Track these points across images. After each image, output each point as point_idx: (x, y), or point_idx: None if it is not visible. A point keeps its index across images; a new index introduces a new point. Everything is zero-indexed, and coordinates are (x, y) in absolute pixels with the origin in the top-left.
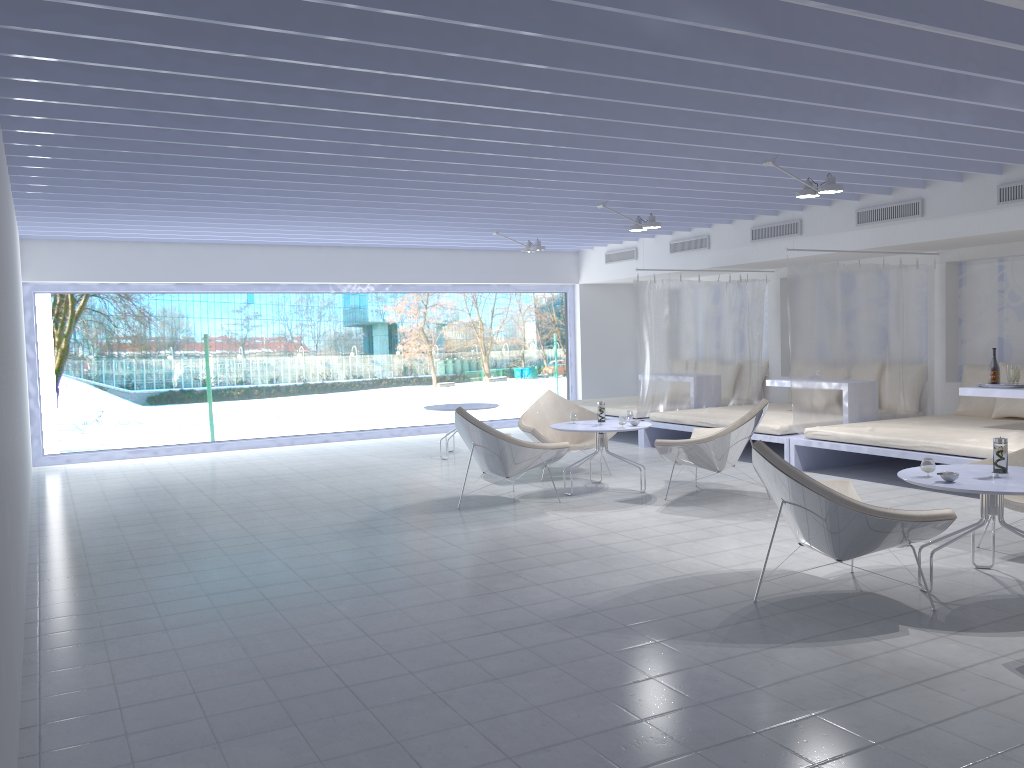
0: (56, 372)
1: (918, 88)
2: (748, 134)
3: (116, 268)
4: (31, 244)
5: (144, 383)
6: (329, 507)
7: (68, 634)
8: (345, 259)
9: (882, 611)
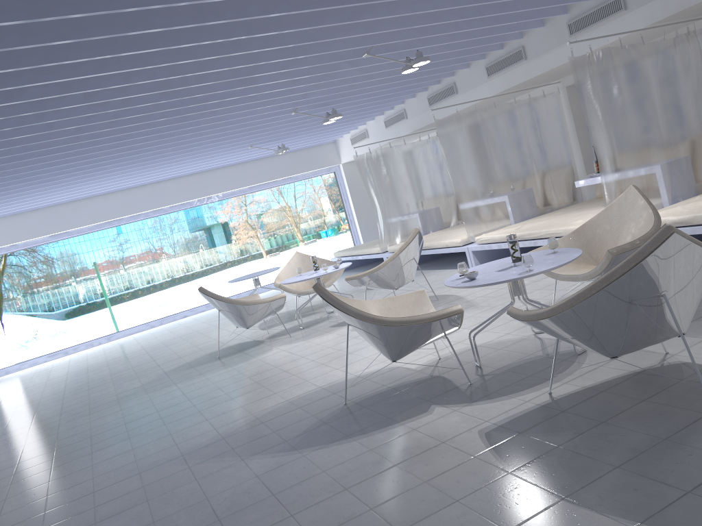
0: None
1: None
2: (318, 41)
3: (4, 236)
4: None
5: (60, 305)
6: (134, 376)
7: None
8: (165, 189)
9: (431, 393)
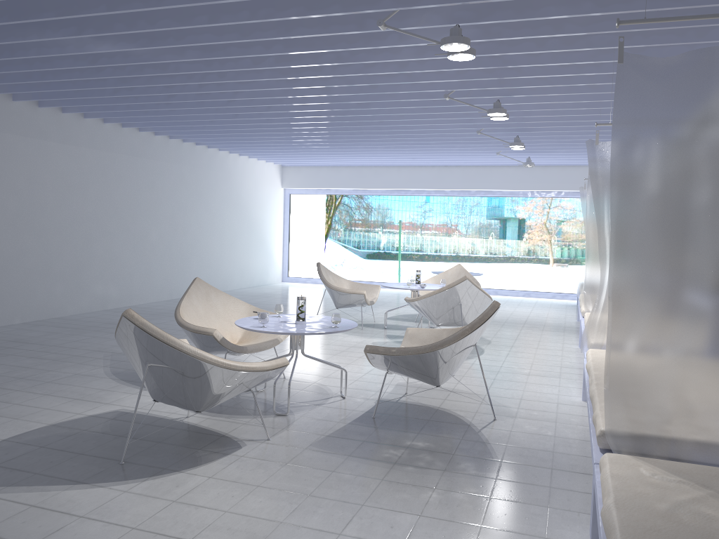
0: (325, 236)
1: (332, 46)
2: (357, 84)
3: (322, 181)
4: (286, 169)
5: (365, 246)
6: None
7: (44, 322)
8: (449, 174)
9: None
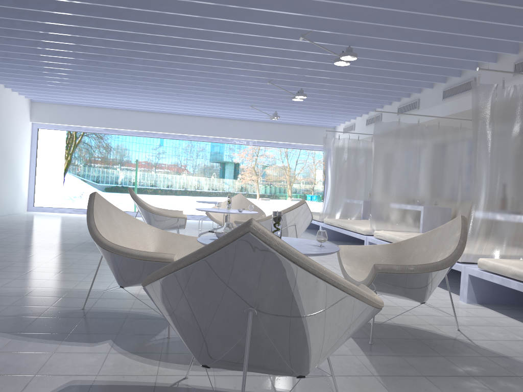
0: (64, 171)
1: None
2: (240, 6)
3: (74, 118)
4: (36, 104)
5: (104, 180)
6: (70, 237)
7: None
8: (192, 122)
9: (133, 330)
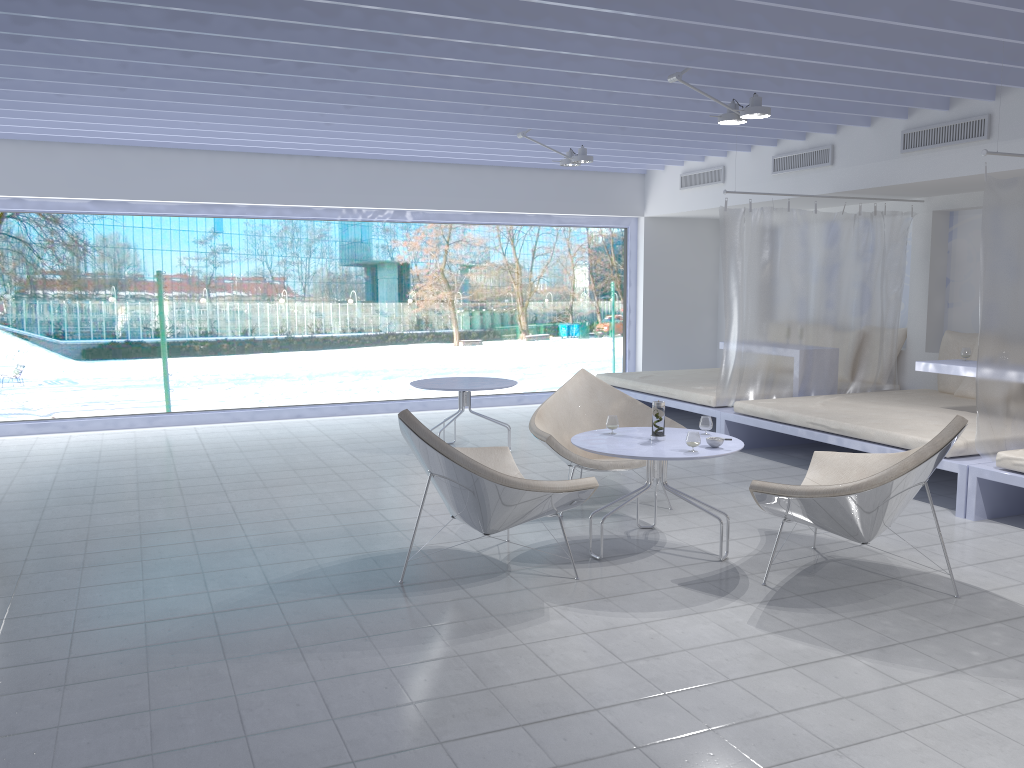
0: None
1: None
2: None
3: (3, 177)
4: None
5: (78, 332)
6: (193, 565)
7: None
8: (326, 174)
9: None
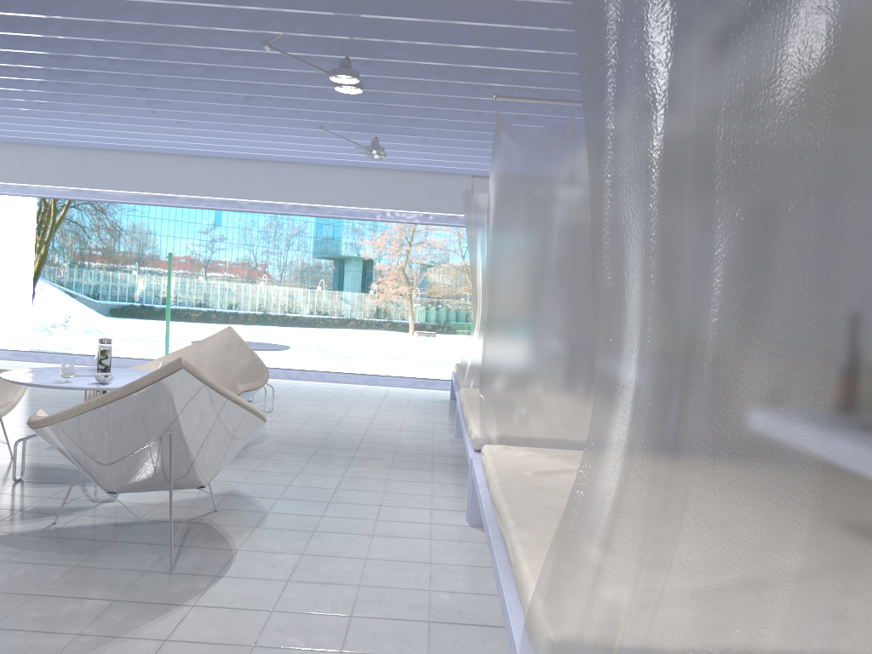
0: (34, 275)
1: None
2: None
3: (11, 170)
4: None
5: (109, 295)
6: None
7: None
8: (247, 173)
9: None
